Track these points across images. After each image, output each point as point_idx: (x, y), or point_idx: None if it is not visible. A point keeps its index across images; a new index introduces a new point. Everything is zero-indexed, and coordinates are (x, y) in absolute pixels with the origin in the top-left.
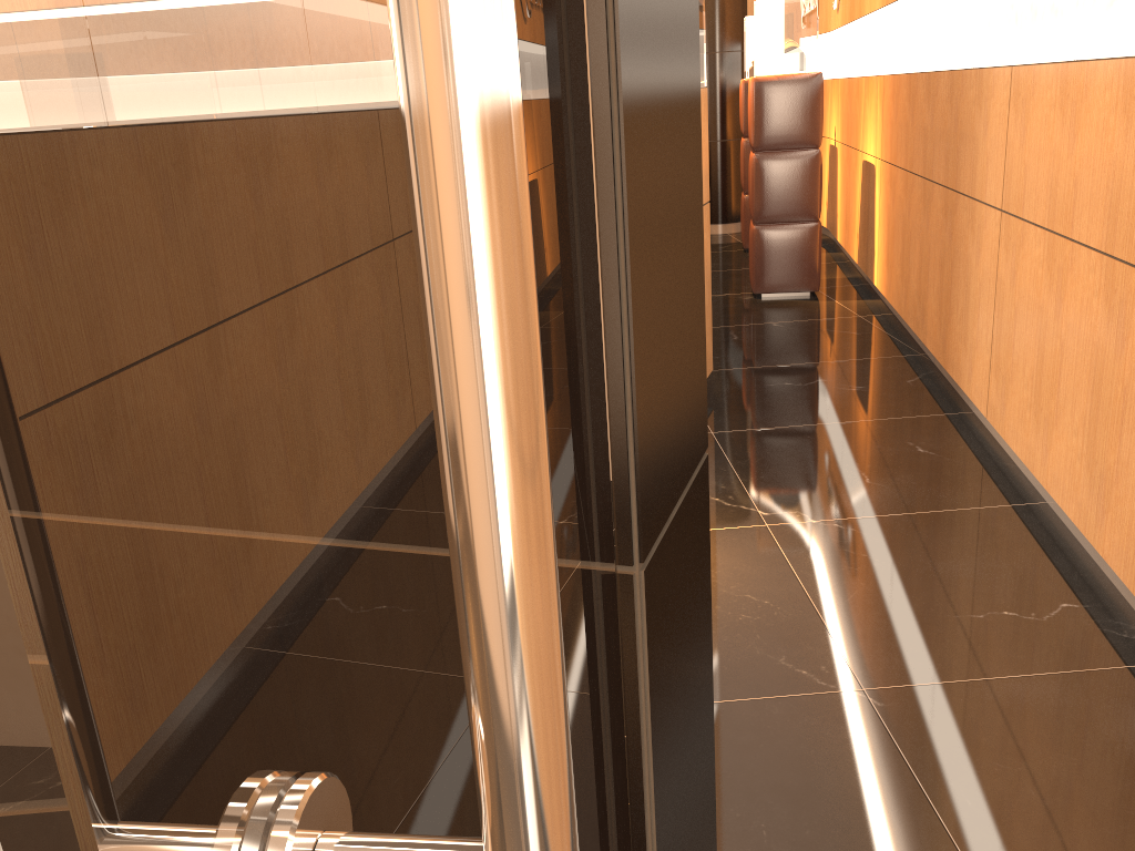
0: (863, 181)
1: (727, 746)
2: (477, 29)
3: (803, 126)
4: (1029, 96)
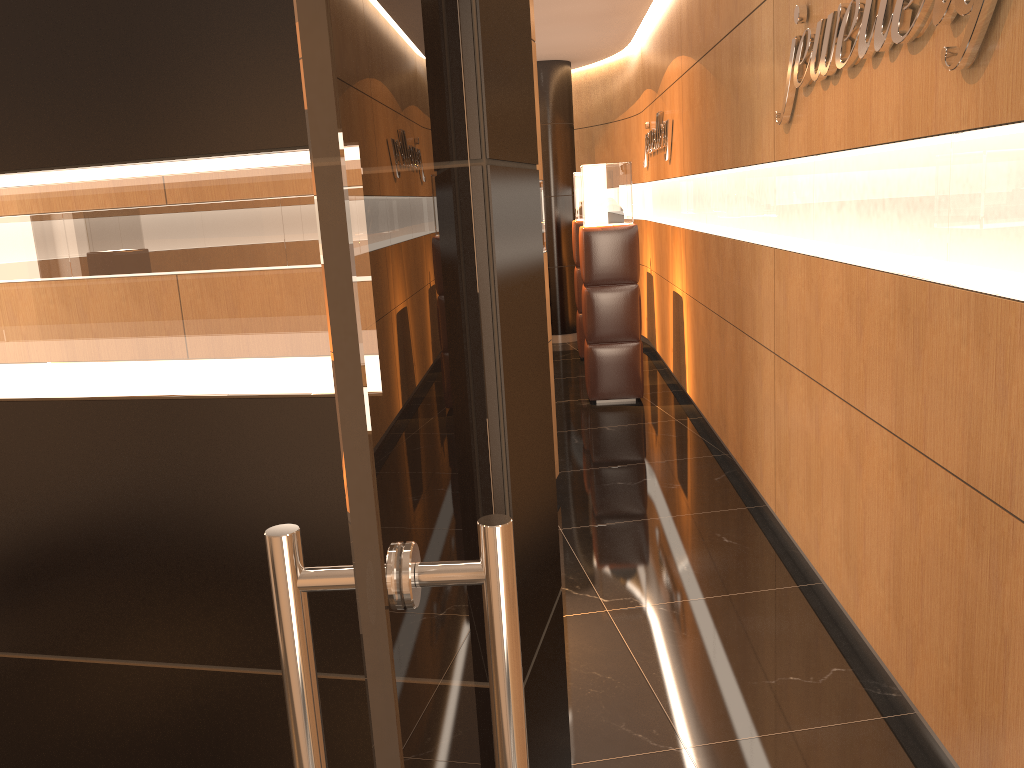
0: (674, 307)
1: None
2: (510, 627)
3: (623, 266)
4: (787, 274)
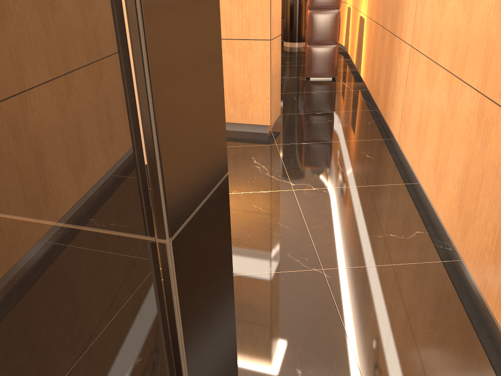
0: (359, 25)
1: (257, 294)
2: None
3: None
4: None
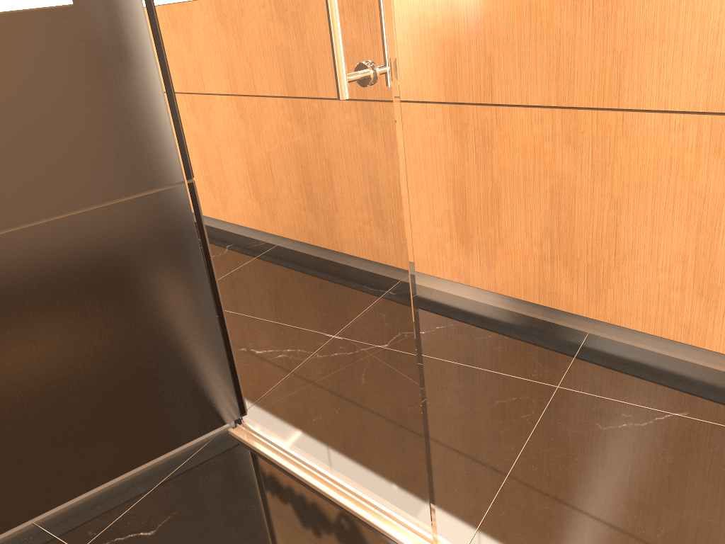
0: None
1: None
2: None
3: None
4: None
